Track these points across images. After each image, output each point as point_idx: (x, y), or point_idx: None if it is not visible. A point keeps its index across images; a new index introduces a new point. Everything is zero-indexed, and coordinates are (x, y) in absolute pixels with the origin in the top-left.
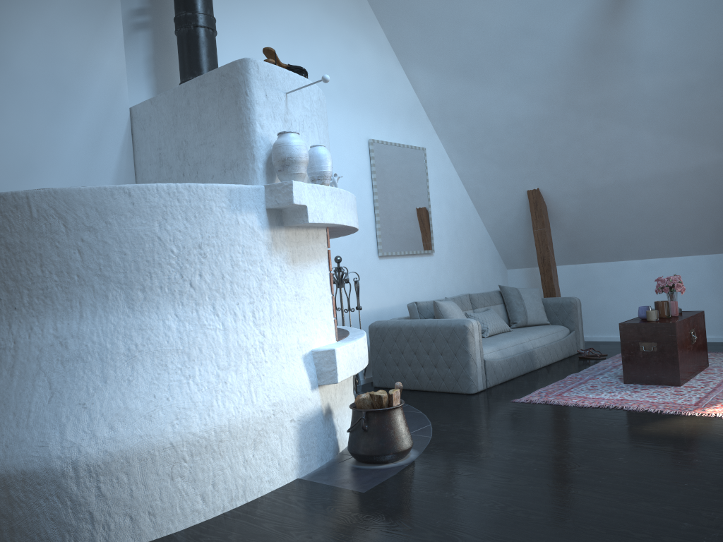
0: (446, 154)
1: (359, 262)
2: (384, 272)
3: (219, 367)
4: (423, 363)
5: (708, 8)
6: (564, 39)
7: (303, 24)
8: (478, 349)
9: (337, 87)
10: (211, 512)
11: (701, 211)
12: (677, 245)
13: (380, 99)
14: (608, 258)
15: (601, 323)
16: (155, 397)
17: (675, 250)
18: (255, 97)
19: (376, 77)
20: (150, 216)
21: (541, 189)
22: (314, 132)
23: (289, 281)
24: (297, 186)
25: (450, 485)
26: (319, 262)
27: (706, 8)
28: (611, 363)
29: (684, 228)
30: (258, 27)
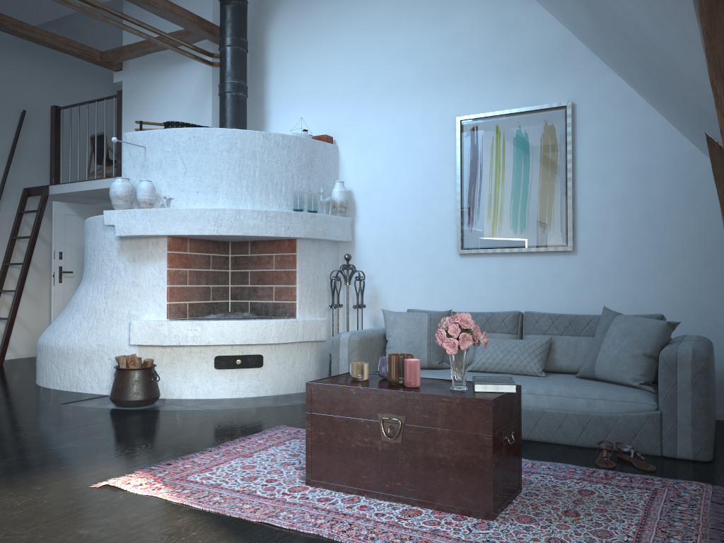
0: (637, 95)
1: (427, 260)
2: (467, 272)
3: (83, 316)
4: None
5: None
6: None
7: (378, 25)
8: (344, 369)
9: (417, 72)
10: (62, 387)
11: None
12: None
13: (487, 61)
14: None
15: None
16: (61, 324)
17: None
18: (123, 157)
19: (482, 37)
20: (87, 234)
21: (708, 132)
22: (176, 166)
23: (129, 273)
24: (107, 213)
25: (44, 414)
26: (157, 261)
27: None
28: (535, 467)
29: None
30: (328, 53)
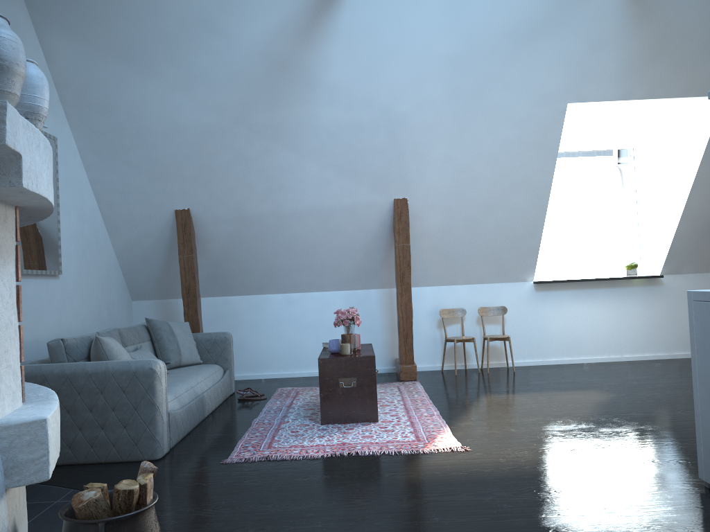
0: (78, 152)
1: None
2: None
3: None
4: (83, 425)
5: (390, 53)
6: (251, 47)
7: None
8: (165, 399)
9: None
10: None
11: (346, 248)
12: (319, 280)
13: None
14: (251, 291)
15: (240, 360)
16: None
17: (316, 285)
18: None
19: None
20: None
21: (193, 210)
22: None
23: None
24: (12, 115)
25: None
26: (6, 264)
27: (388, 53)
28: (281, 403)
29: (328, 264)
30: None
